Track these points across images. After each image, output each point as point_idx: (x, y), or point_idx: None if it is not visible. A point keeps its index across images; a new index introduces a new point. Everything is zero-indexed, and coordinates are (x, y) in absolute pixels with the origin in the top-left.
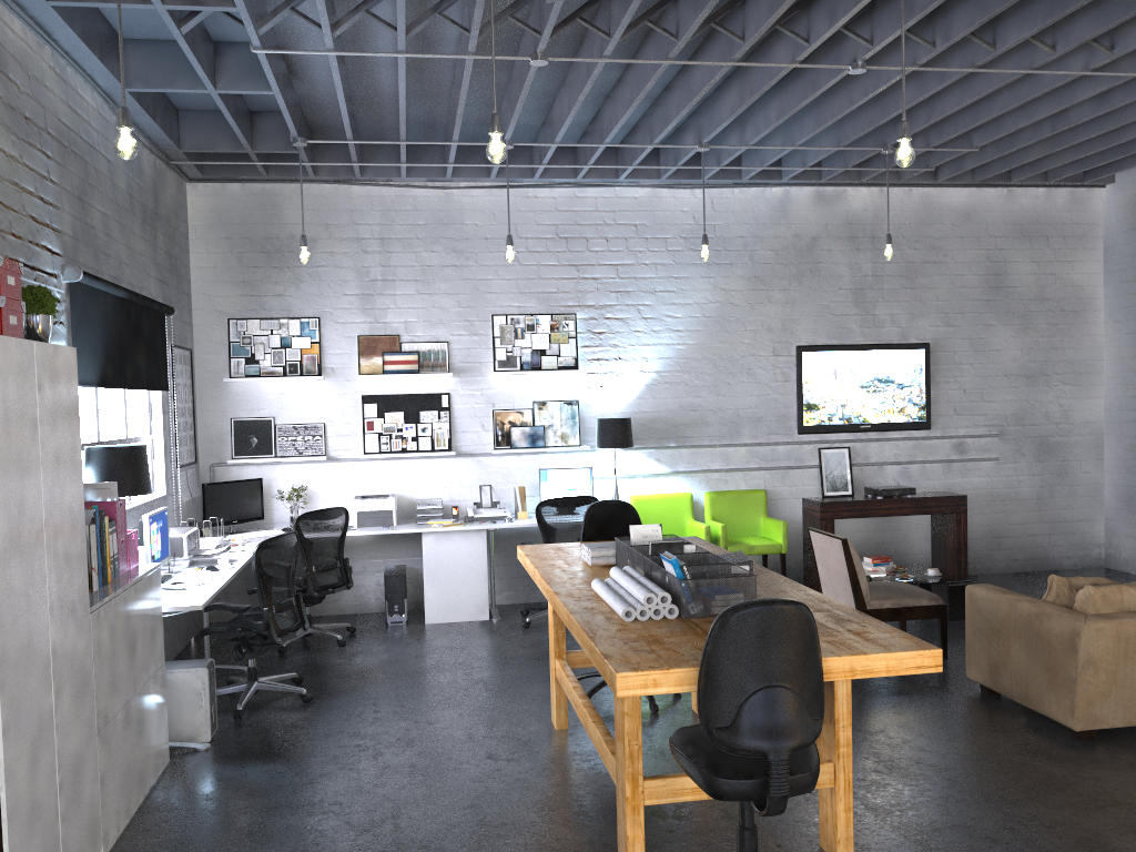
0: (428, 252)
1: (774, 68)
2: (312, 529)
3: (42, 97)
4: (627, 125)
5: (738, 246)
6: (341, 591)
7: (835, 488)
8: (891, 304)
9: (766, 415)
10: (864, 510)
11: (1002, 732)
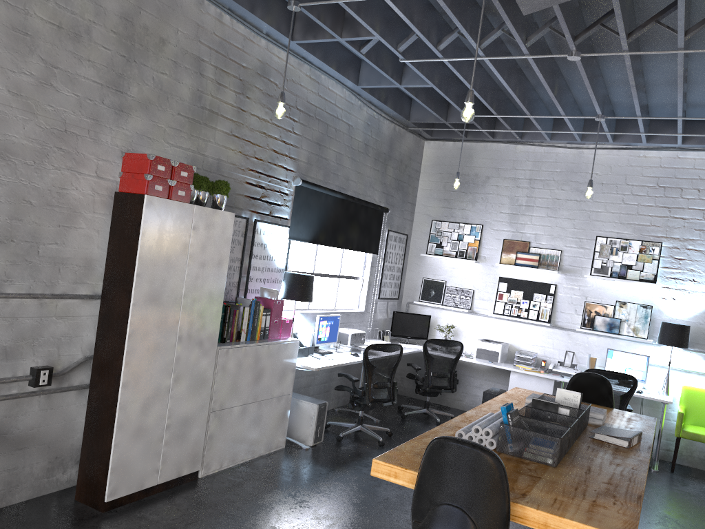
0: (559, 190)
1: None
2: (434, 350)
3: (296, 90)
4: None
5: None
6: (464, 395)
7: None
8: None
9: None
10: None
11: None
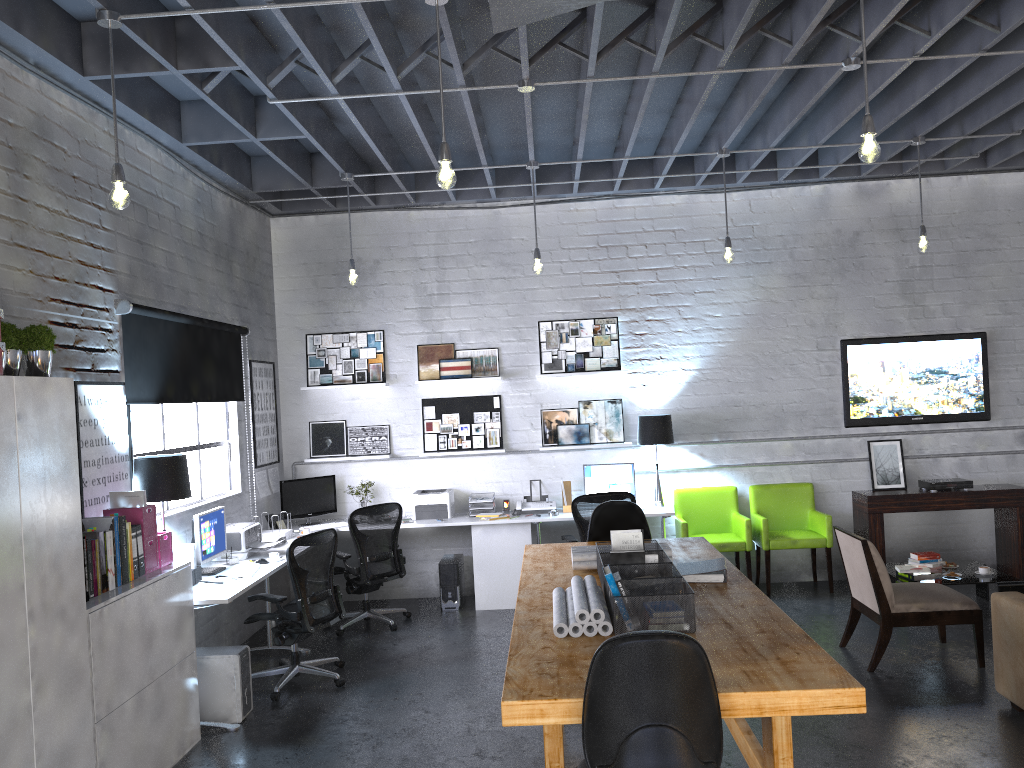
0: (479, 266)
1: (768, 71)
2: (365, 523)
3: (94, 157)
4: (654, 138)
5: (777, 245)
6: (406, 577)
7: (887, 481)
8: (942, 294)
9: (811, 409)
10: (916, 504)
11: (1020, 758)
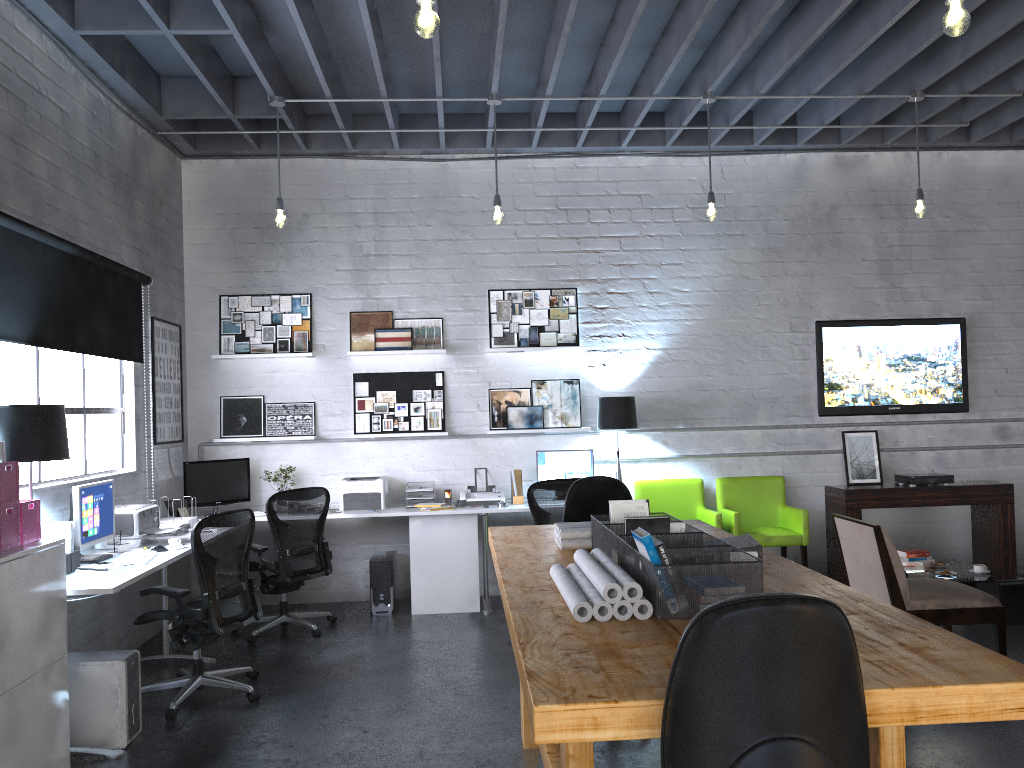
0: (423, 226)
1: None
2: (286, 510)
3: None
4: (627, 84)
5: (750, 216)
6: (329, 578)
7: (862, 475)
8: (920, 276)
9: (783, 395)
10: (895, 499)
11: None
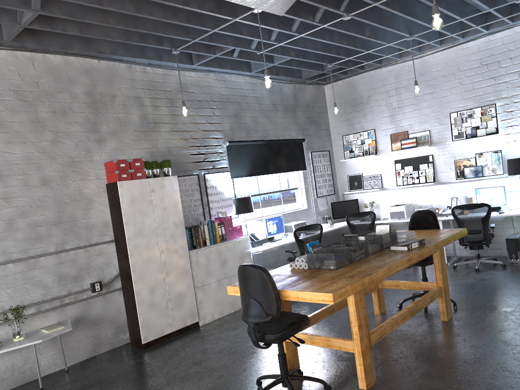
0: None
1: None
2: (354, 221)
3: (209, 90)
4: None
5: None
6: None
7: None
8: None
9: None
10: None
11: None
